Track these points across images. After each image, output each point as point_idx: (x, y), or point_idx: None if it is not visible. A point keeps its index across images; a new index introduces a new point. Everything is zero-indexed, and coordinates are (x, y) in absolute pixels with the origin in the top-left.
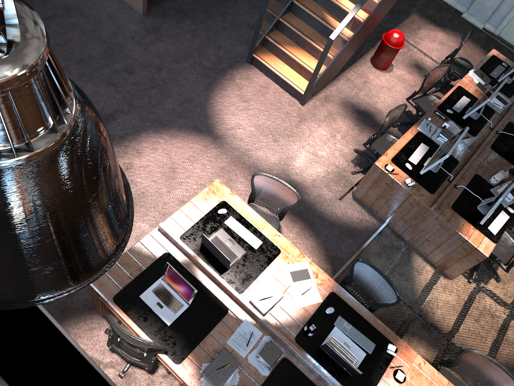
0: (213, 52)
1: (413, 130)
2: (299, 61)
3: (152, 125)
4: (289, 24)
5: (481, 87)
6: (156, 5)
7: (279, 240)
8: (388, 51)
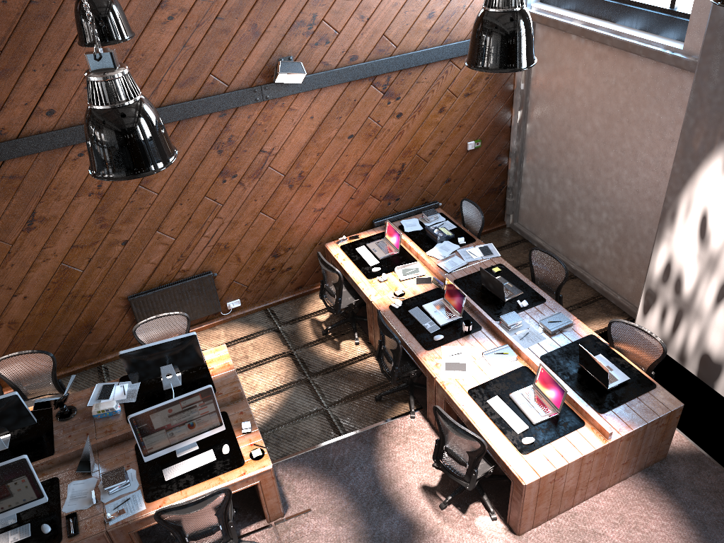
0: None
1: (156, 505)
2: None
3: None
4: None
5: None
6: None
7: (464, 400)
8: None
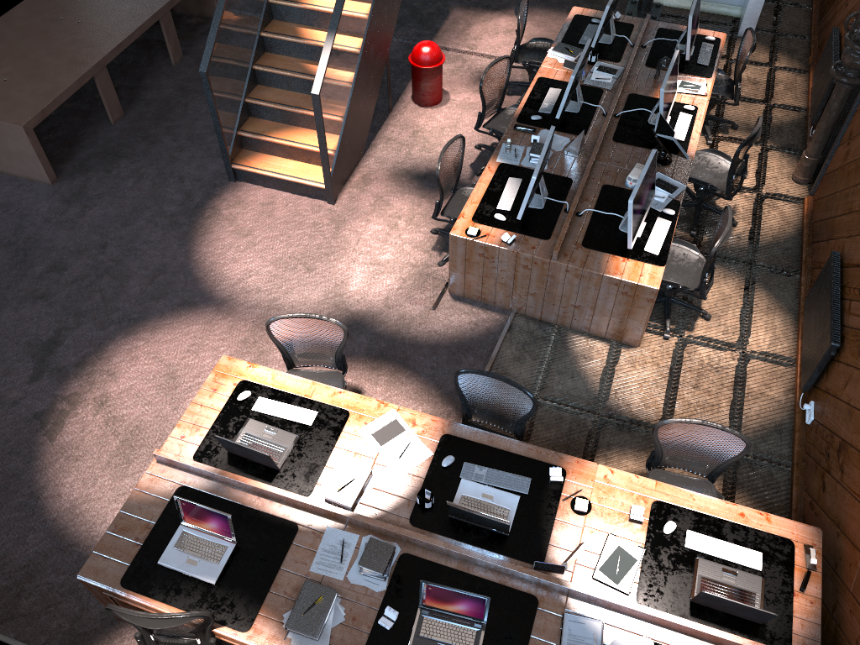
0: (174, 189)
1: (492, 166)
2: (299, 145)
3: (119, 328)
4: (262, 101)
5: (571, 65)
6: (68, 161)
7: (343, 399)
8: (426, 76)
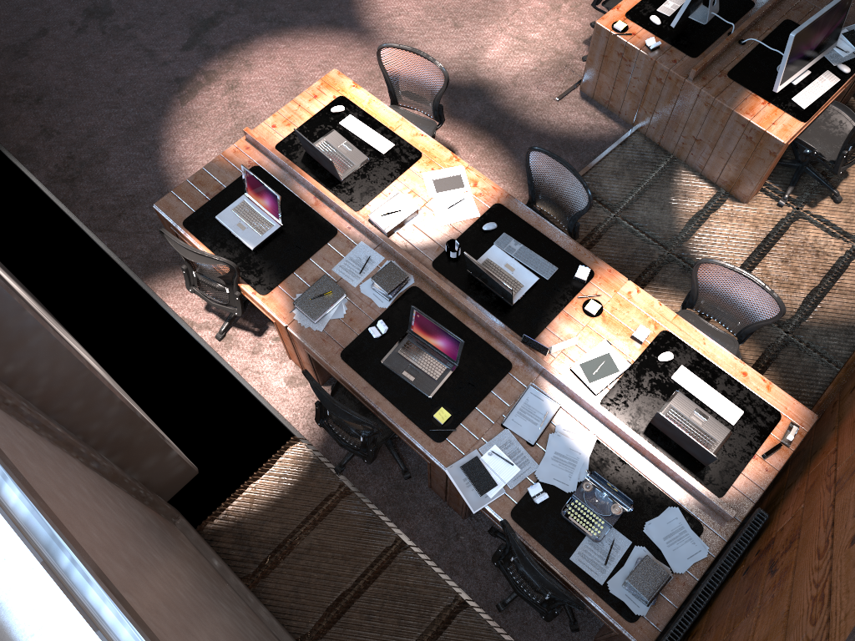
0: None
1: None
2: None
3: (268, 27)
4: None
5: None
6: None
7: (422, 142)
8: None
